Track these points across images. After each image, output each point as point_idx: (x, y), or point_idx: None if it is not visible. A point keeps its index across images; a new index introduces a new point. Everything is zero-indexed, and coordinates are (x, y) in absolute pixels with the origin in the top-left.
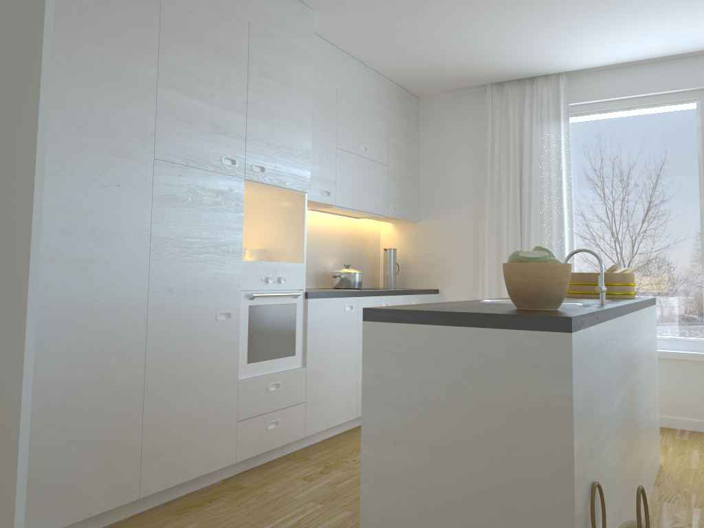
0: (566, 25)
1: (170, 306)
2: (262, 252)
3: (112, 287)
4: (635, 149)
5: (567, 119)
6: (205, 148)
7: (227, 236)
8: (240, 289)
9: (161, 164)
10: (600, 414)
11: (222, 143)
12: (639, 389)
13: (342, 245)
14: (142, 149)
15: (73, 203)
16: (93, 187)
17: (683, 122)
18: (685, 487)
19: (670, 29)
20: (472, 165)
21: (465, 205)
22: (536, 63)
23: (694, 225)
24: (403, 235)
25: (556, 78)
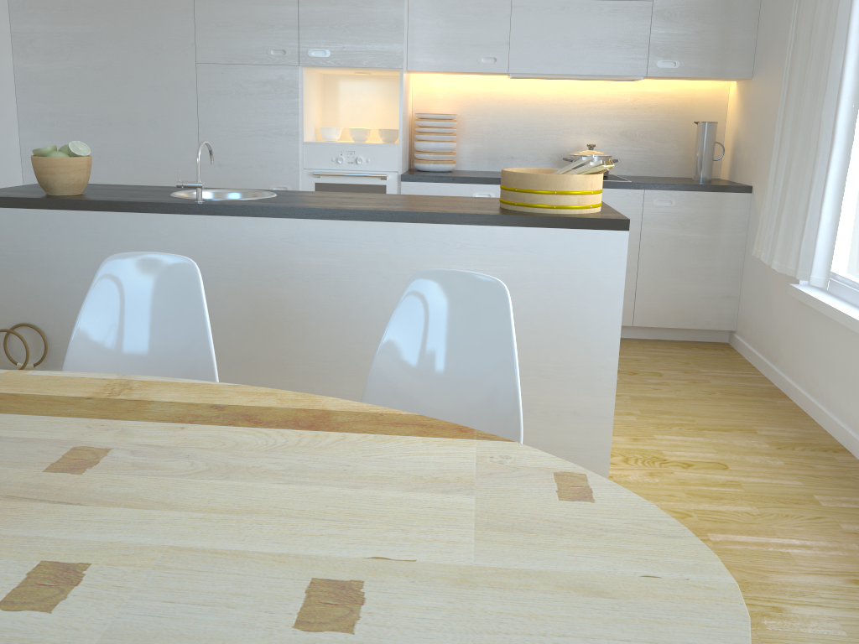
0: None
1: (221, 177)
2: (386, 132)
3: (169, 160)
4: None
5: None
6: (248, 45)
7: (279, 120)
8: (299, 168)
9: (204, 67)
10: (63, 283)
11: (268, 37)
12: (341, 316)
13: (617, 119)
14: (185, 58)
15: (134, 104)
16: (147, 92)
17: None
18: None
19: None
20: None
21: (785, 46)
22: None
23: None
24: (740, 100)
25: None
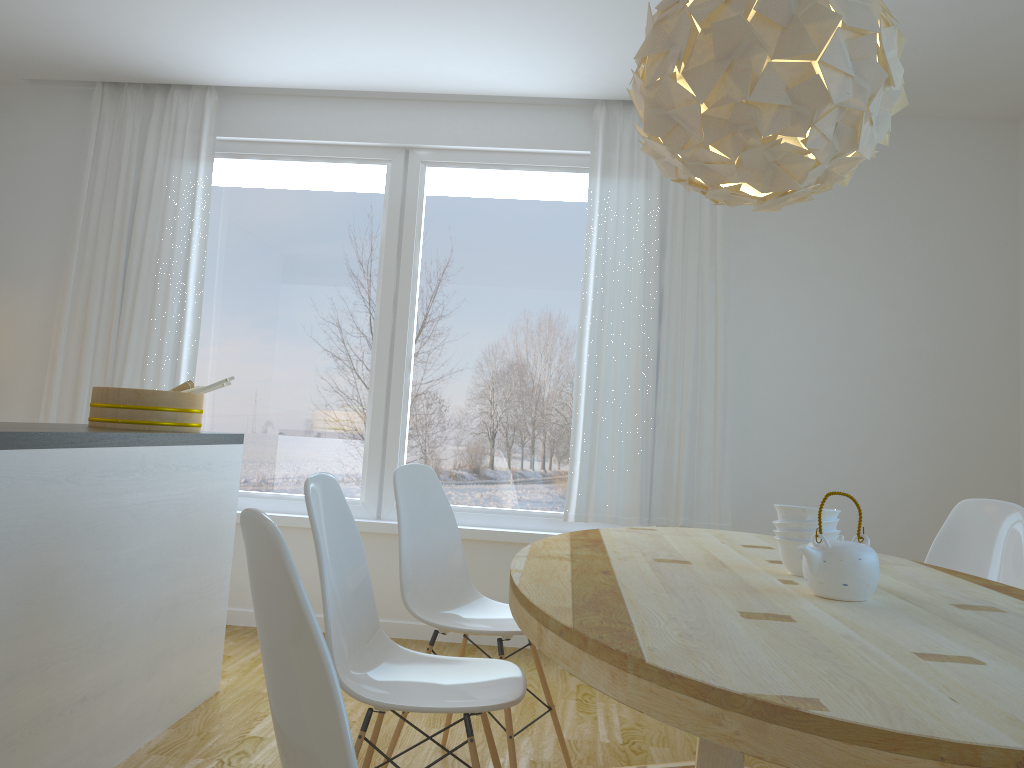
0: (173, 1)
1: None
2: None
3: None
4: (304, 219)
5: (212, 160)
6: None
7: None
8: None
9: None
10: None
11: None
12: (99, 575)
13: None
14: None
15: None
16: None
17: (369, 189)
18: (219, 724)
19: (336, 46)
20: (59, 210)
21: (38, 274)
22: (160, 60)
23: (366, 337)
24: None
25: (203, 93)
